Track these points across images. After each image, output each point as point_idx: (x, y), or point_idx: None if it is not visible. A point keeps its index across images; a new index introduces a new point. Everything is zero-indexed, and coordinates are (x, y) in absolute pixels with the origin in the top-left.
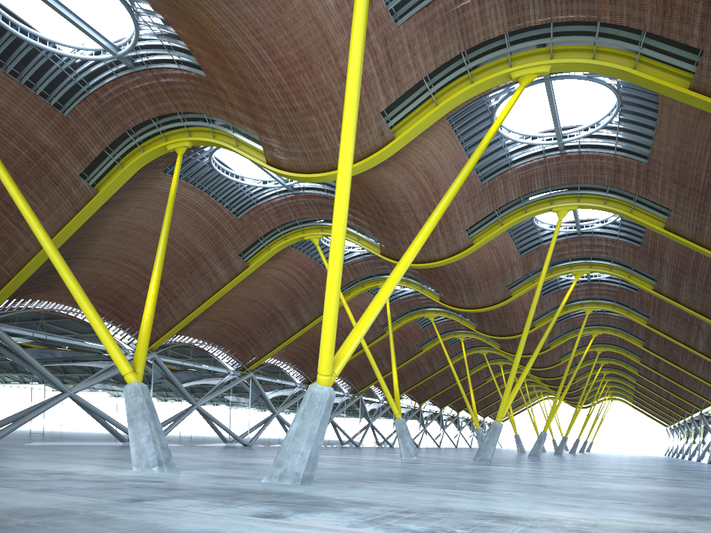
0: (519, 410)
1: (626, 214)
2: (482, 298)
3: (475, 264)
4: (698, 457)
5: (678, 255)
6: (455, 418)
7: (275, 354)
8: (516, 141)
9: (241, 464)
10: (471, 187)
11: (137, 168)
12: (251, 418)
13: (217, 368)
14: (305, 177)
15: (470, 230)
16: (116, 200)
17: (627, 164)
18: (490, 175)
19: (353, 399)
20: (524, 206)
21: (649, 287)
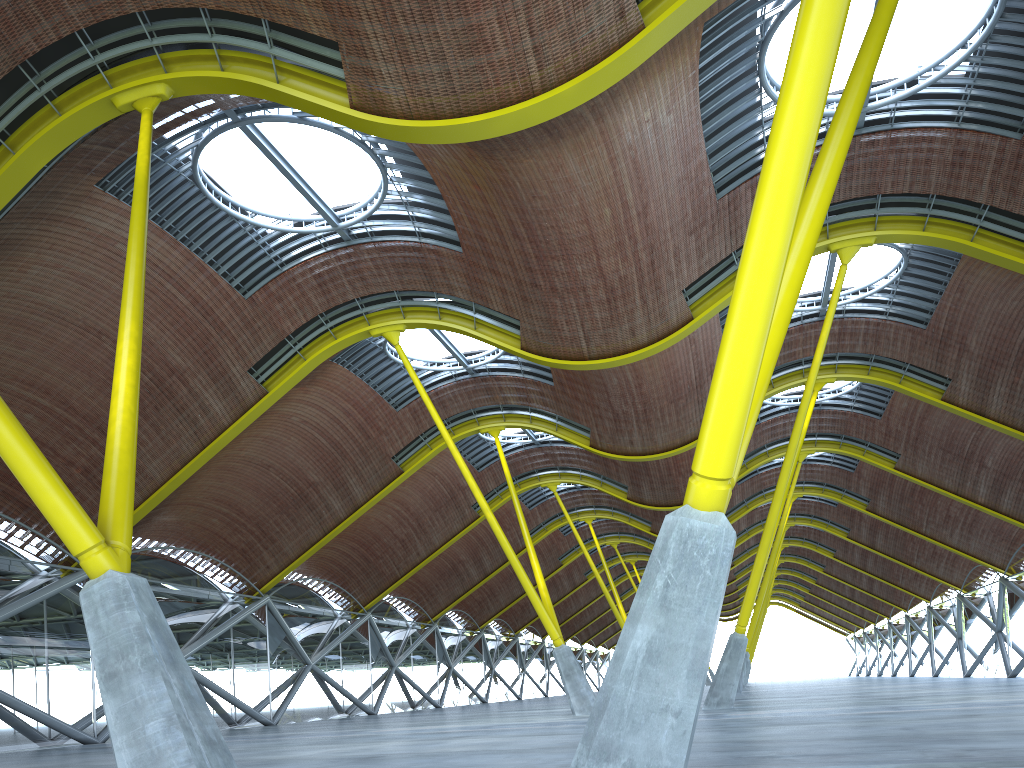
0: None
1: (966, 243)
2: (665, 435)
3: (661, 373)
4: (934, 670)
5: (994, 334)
6: None
7: (302, 563)
8: None
9: (354, 761)
10: (700, 205)
11: (47, 154)
12: (272, 676)
13: (207, 592)
14: (445, 126)
15: (687, 291)
16: (1, 239)
17: (979, 147)
18: (726, 186)
19: (423, 632)
20: None
21: (935, 396)
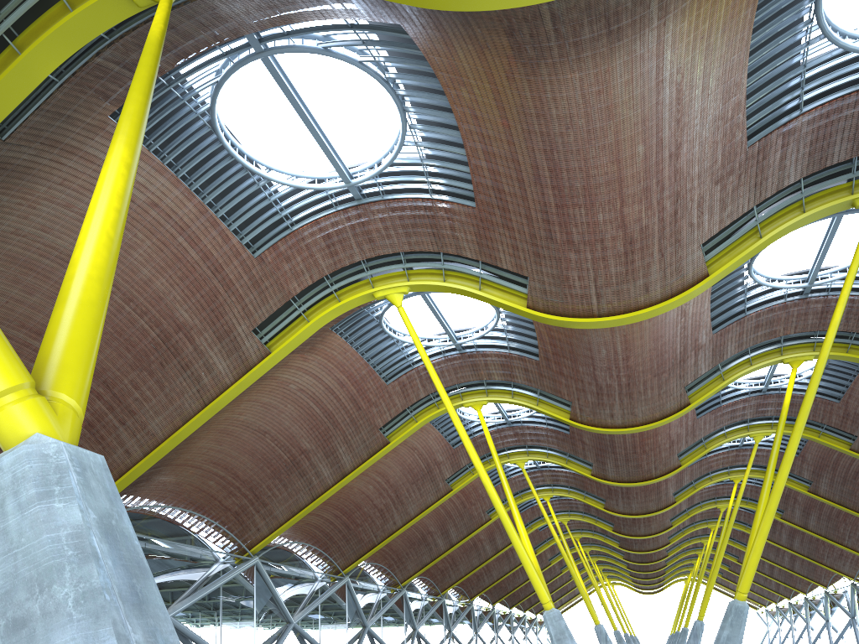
0: (572, 602)
1: None
2: (646, 408)
3: (650, 346)
4: None
5: None
6: (508, 616)
7: (289, 528)
8: (836, 43)
9: None
10: (730, 151)
11: (57, 57)
12: (257, 633)
13: (201, 551)
14: None
15: (704, 247)
16: (8, 163)
17: None
18: (753, 137)
19: (393, 596)
20: (804, 199)
21: None
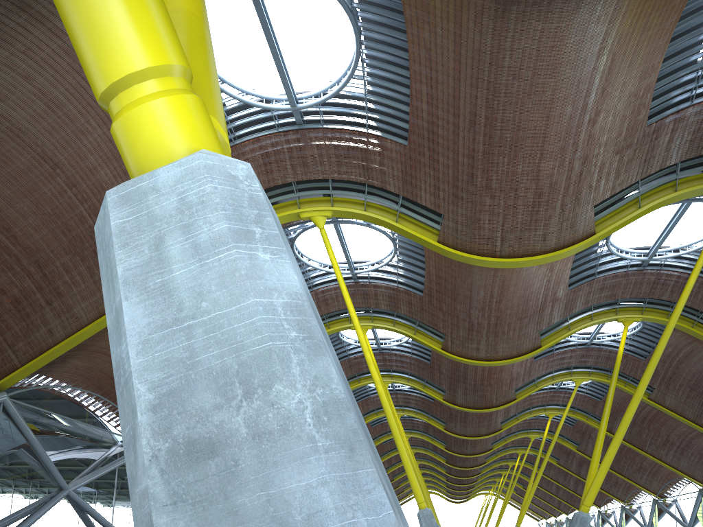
0: None
1: None
2: (506, 346)
3: (520, 293)
4: None
5: None
6: None
7: None
8: None
9: None
10: (633, 127)
11: None
12: None
13: (104, 433)
14: None
15: (594, 209)
16: None
17: None
18: (648, 119)
19: None
20: (678, 180)
21: None
